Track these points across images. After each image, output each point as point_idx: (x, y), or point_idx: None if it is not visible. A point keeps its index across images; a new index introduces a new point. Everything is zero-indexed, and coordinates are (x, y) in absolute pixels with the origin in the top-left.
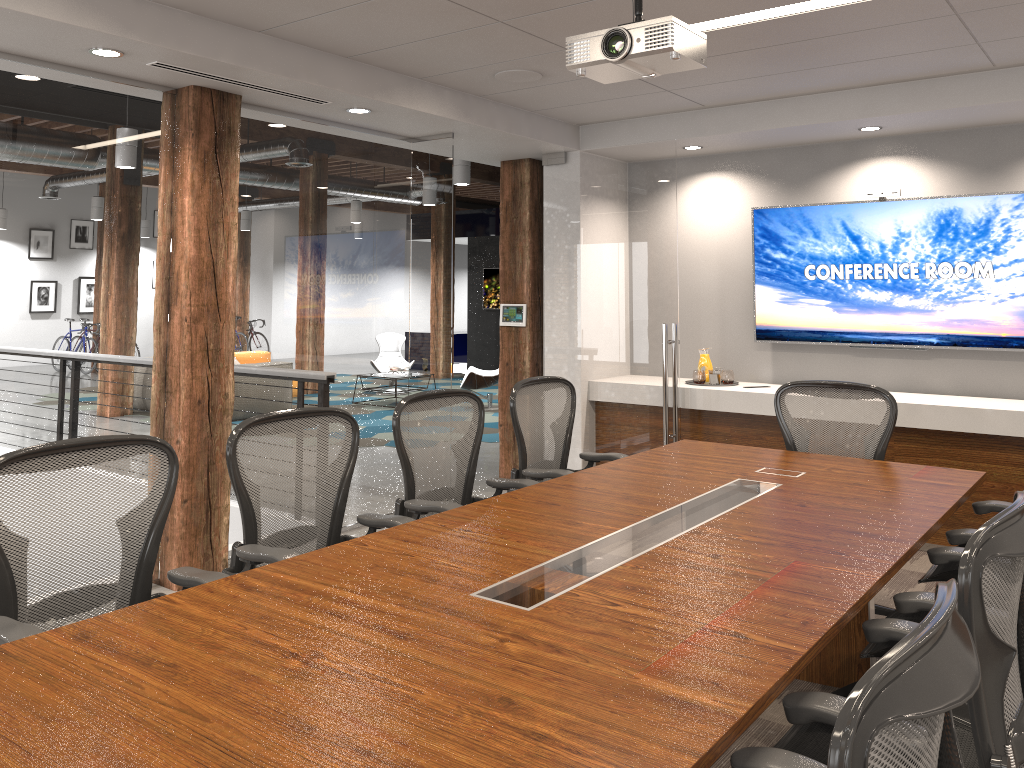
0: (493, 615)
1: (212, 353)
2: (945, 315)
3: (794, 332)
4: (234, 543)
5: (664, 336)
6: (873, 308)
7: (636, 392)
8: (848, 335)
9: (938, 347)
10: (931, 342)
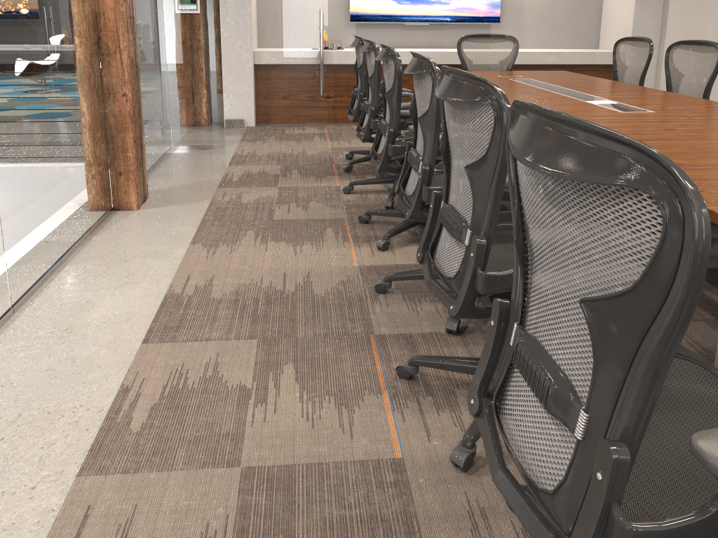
0: (654, 114)
1: (132, 20)
2: (455, 5)
3: (373, 16)
4: (389, 129)
5: (322, 17)
6: (418, 2)
7: (297, 55)
8: (404, 17)
9: (450, 23)
10: (447, 20)
